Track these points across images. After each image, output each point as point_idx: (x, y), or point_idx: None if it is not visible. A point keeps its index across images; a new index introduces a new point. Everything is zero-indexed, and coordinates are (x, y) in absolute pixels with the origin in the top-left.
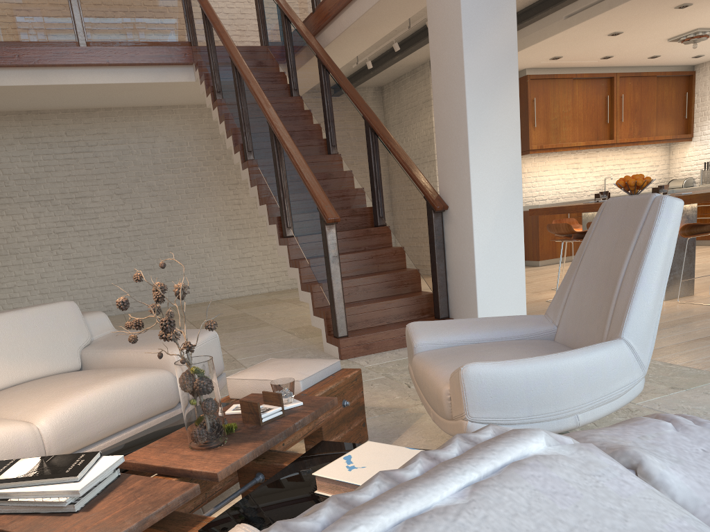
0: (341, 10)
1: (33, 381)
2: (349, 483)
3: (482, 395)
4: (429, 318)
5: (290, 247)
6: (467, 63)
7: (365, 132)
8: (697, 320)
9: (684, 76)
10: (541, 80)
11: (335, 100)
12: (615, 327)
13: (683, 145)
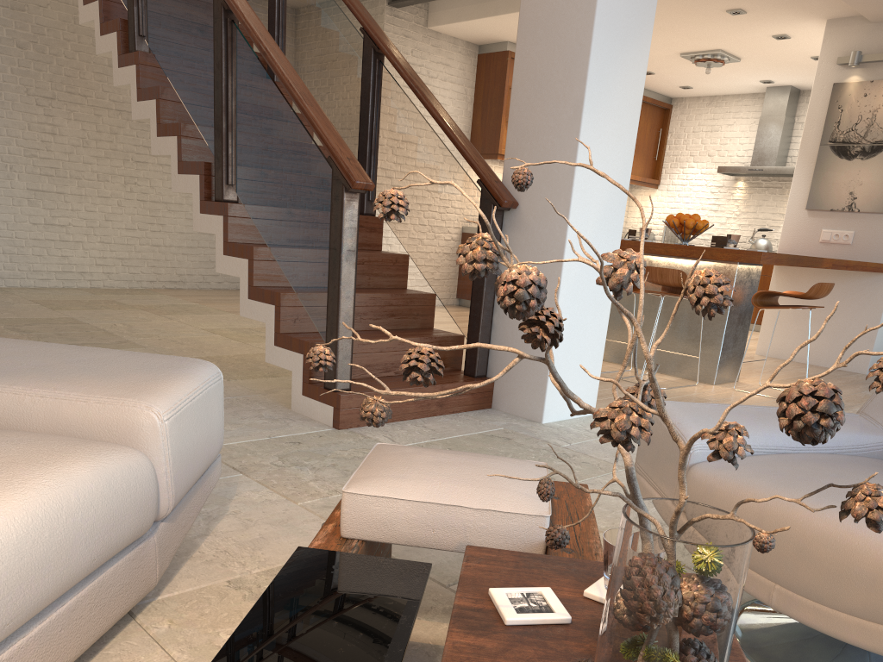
0: None
1: None
2: None
3: None
4: (454, 373)
5: (230, 220)
6: None
7: (363, 56)
8: None
9: (661, 108)
10: None
11: None
12: None
13: (647, 191)
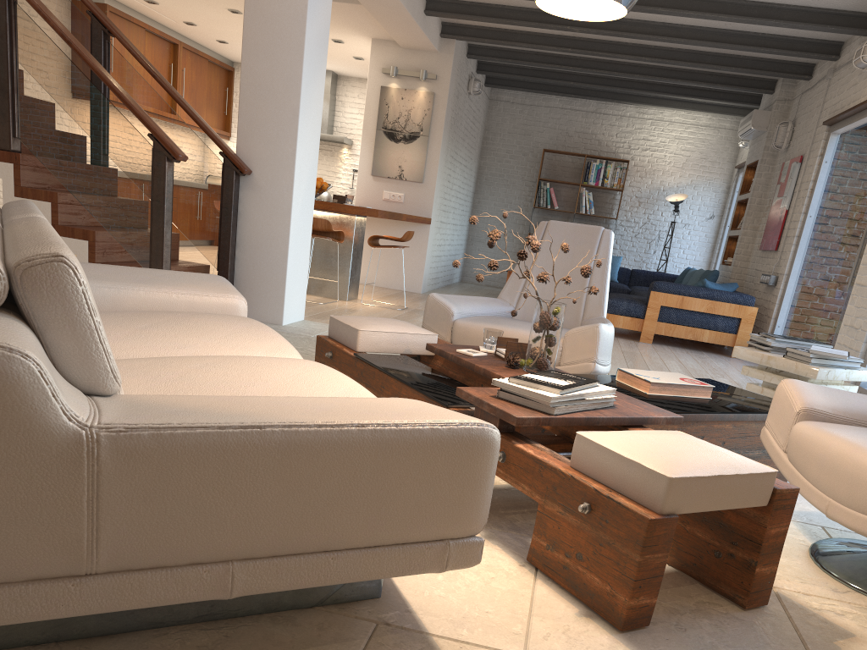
0: None
1: None
2: (676, 383)
3: (603, 345)
4: None
5: (22, 168)
6: (308, 31)
7: (92, 35)
8: (408, 319)
9: (226, 70)
10: (119, 17)
11: None
12: (593, 310)
13: None
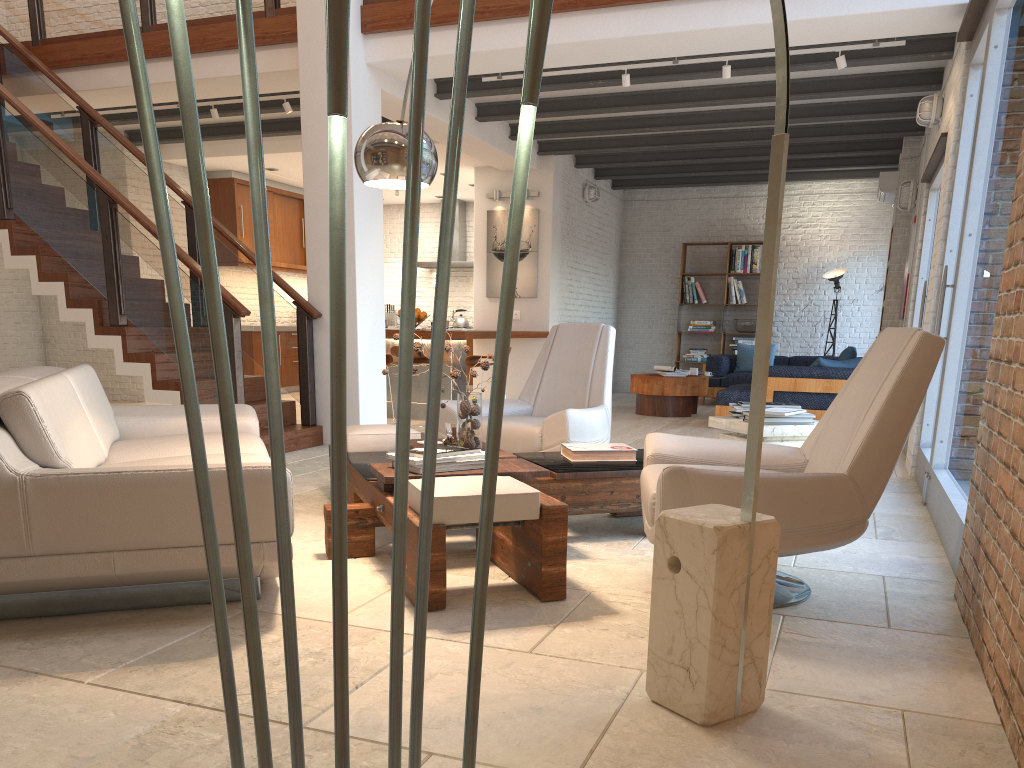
0: (107, 63)
1: (125, 442)
2: (597, 450)
3: (575, 427)
4: (295, 425)
5: (128, 338)
6: (356, 189)
7: (186, 220)
8: None
9: None
10: (246, 187)
11: (114, 169)
12: (595, 399)
13: None
